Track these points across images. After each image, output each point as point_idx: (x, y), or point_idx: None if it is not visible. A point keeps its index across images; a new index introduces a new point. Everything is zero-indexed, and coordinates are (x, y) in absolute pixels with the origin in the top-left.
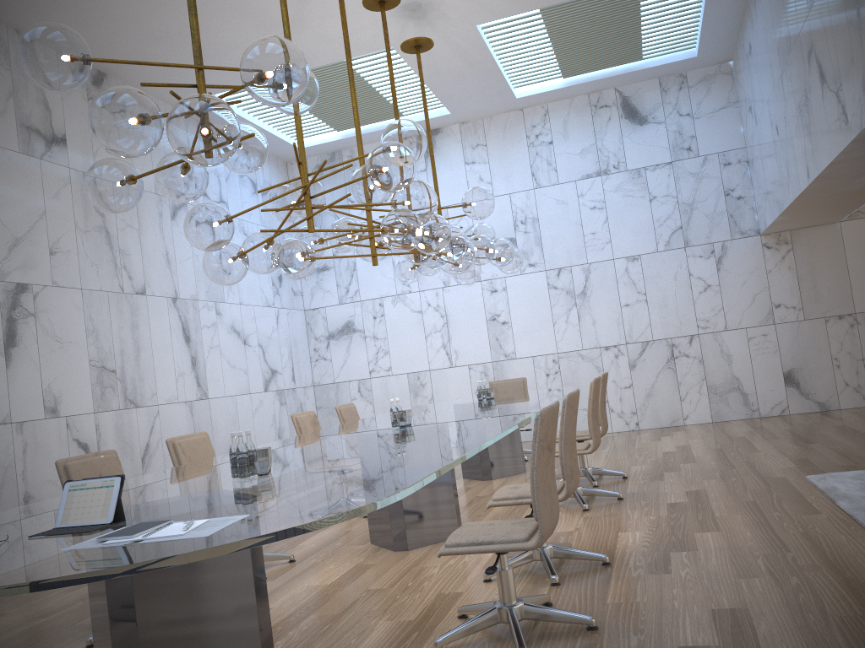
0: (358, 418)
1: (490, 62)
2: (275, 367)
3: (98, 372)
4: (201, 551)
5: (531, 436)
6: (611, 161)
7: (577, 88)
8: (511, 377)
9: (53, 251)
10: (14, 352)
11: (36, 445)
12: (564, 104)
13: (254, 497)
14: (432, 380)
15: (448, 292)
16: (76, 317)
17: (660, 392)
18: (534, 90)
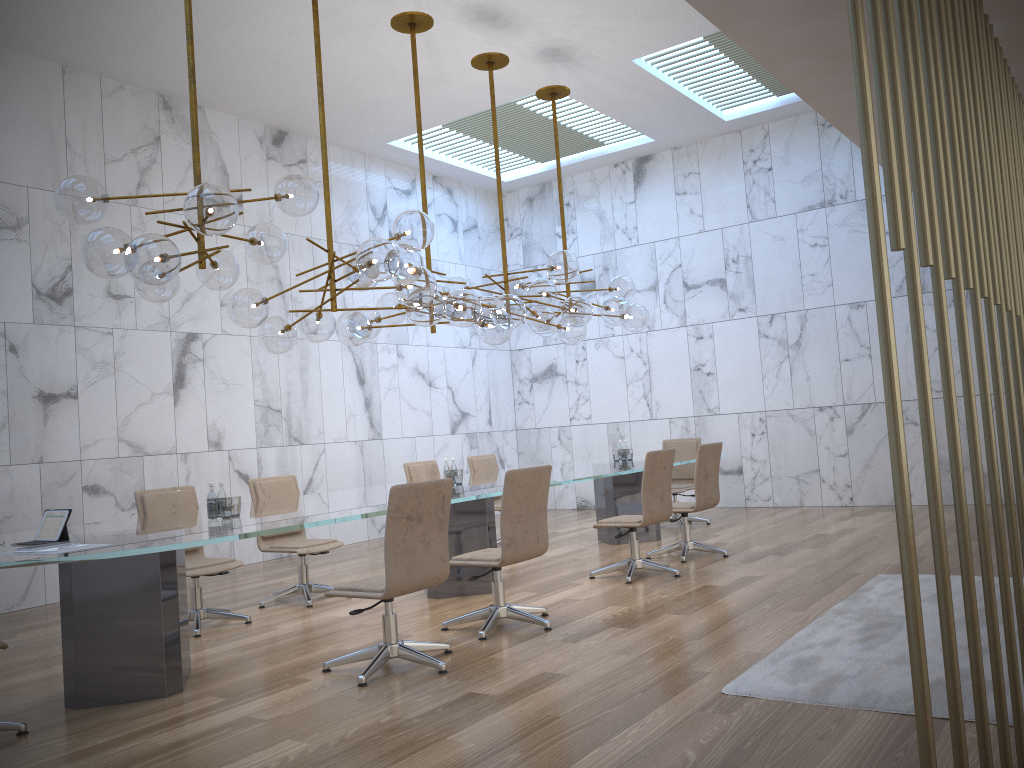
0: (496, 469)
1: (670, 90)
2: (467, 409)
3: (263, 411)
4: (27, 561)
5: (732, 502)
6: (837, 190)
7: (796, 106)
8: (713, 435)
9: (224, 303)
10: (182, 393)
11: (199, 473)
12: (787, 123)
13: (159, 533)
14: (632, 432)
15: (652, 337)
16: (243, 362)
17: (880, 464)
18: (745, 111)
